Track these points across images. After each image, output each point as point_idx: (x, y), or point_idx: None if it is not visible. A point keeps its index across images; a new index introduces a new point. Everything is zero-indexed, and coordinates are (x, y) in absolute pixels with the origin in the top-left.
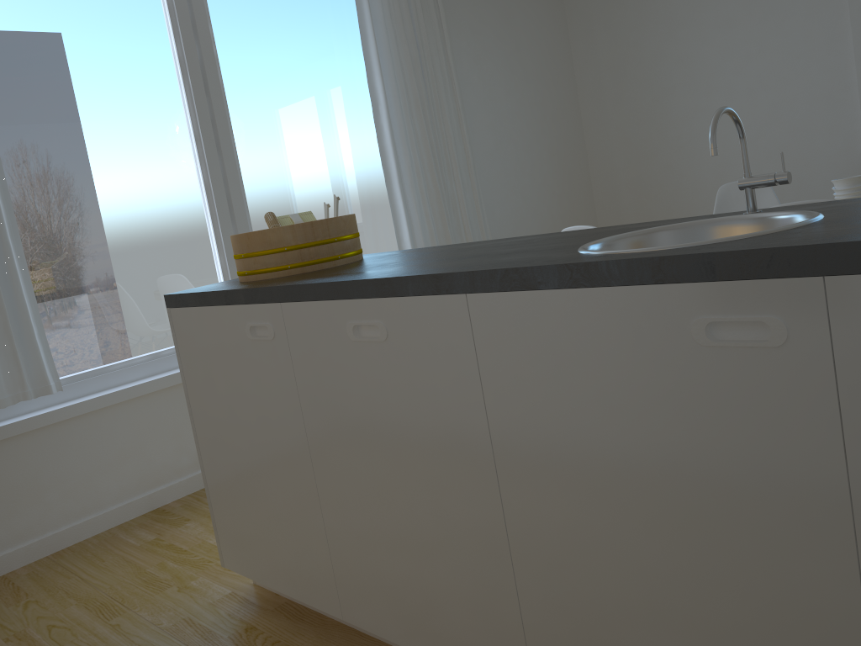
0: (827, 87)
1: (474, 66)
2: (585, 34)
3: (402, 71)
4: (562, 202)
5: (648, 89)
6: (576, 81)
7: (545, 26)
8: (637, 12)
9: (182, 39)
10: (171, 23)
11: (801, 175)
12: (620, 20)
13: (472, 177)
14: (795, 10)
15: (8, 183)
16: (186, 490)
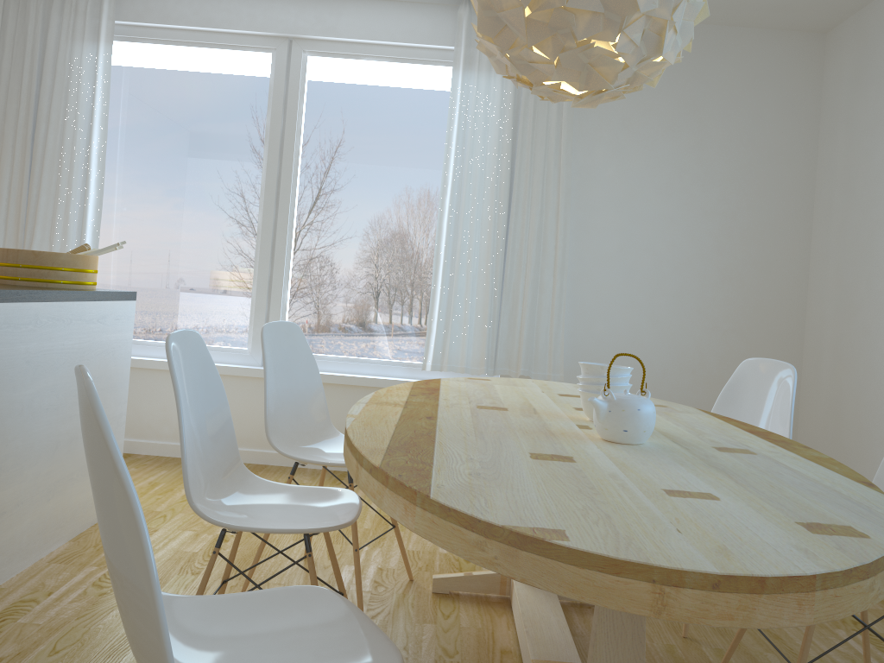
0: None
1: (613, 160)
2: (830, 135)
3: (485, 156)
4: (728, 340)
5: (867, 217)
6: (815, 193)
7: (768, 120)
8: (875, 109)
9: (271, 113)
10: (268, 100)
11: None
12: (859, 119)
13: (555, 278)
14: None
15: (119, 200)
16: (158, 452)
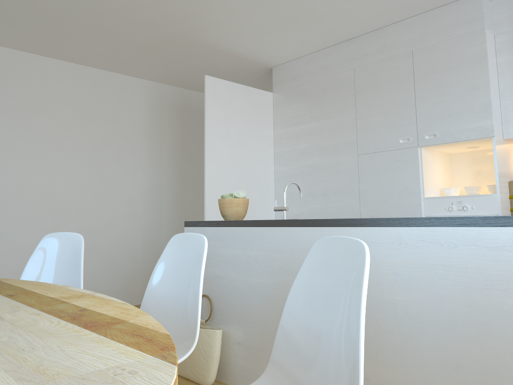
0: None
1: None
2: None
3: None
4: None
5: None
6: None
7: None
8: None
9: None
10: None
11: None
12: None
13: None
14: None
15: None
16: None
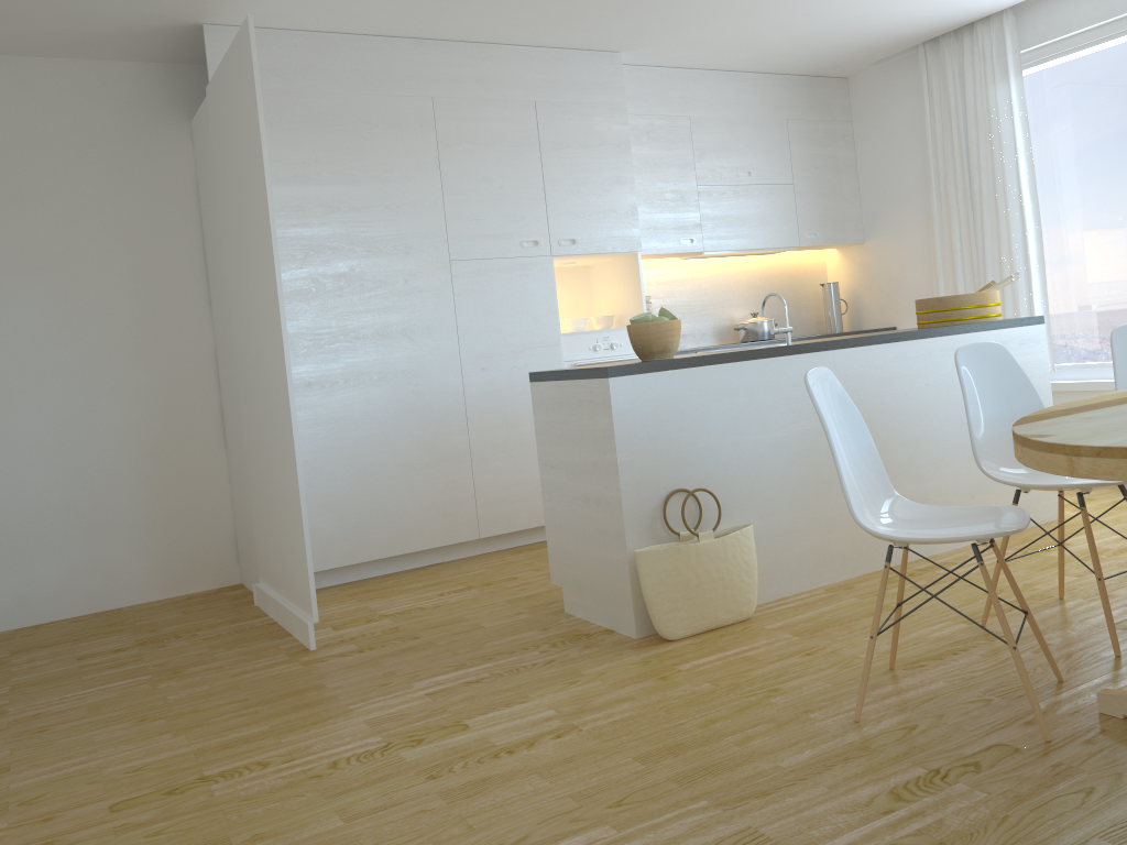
0: None
1: None
2: None
3: None
4: None
5: None
6: None
7: None
8: None
9: None
10: None
11: None
12: None
13: None
14: None
15: (1060, 225)
16: None
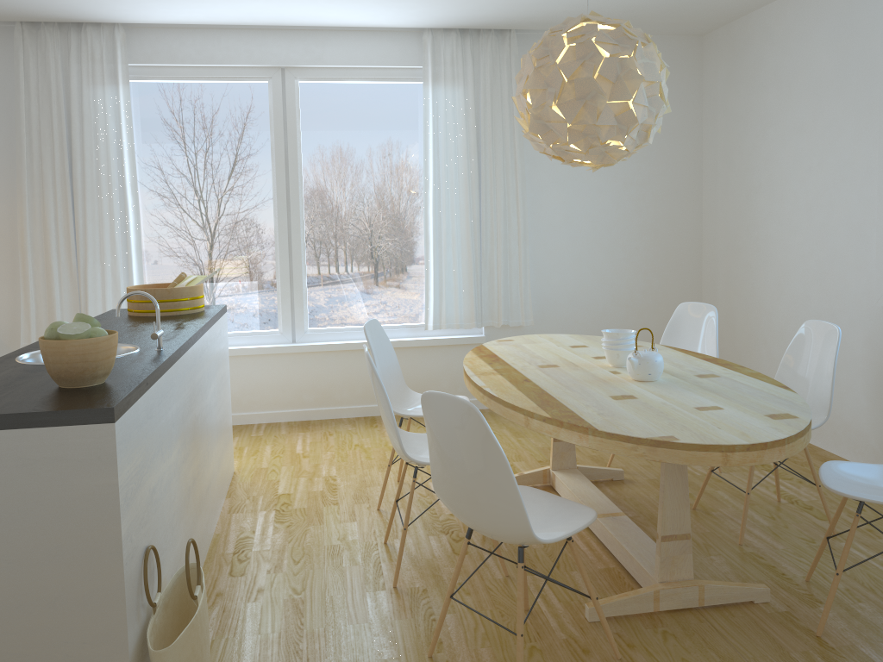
0: (861, 218)
1: None
2: (712, 117)
3: (457, 155)
4: (649, 278)
5: (744, 183)
6: (702, 161)
7: None
8: (745, 103)
9: (274, 133)
10: (270, 122)
11: (834, 307)
12: (733, 108)
13: (519, 247)
14: (847, 129)
15: (150, 219)
16: None
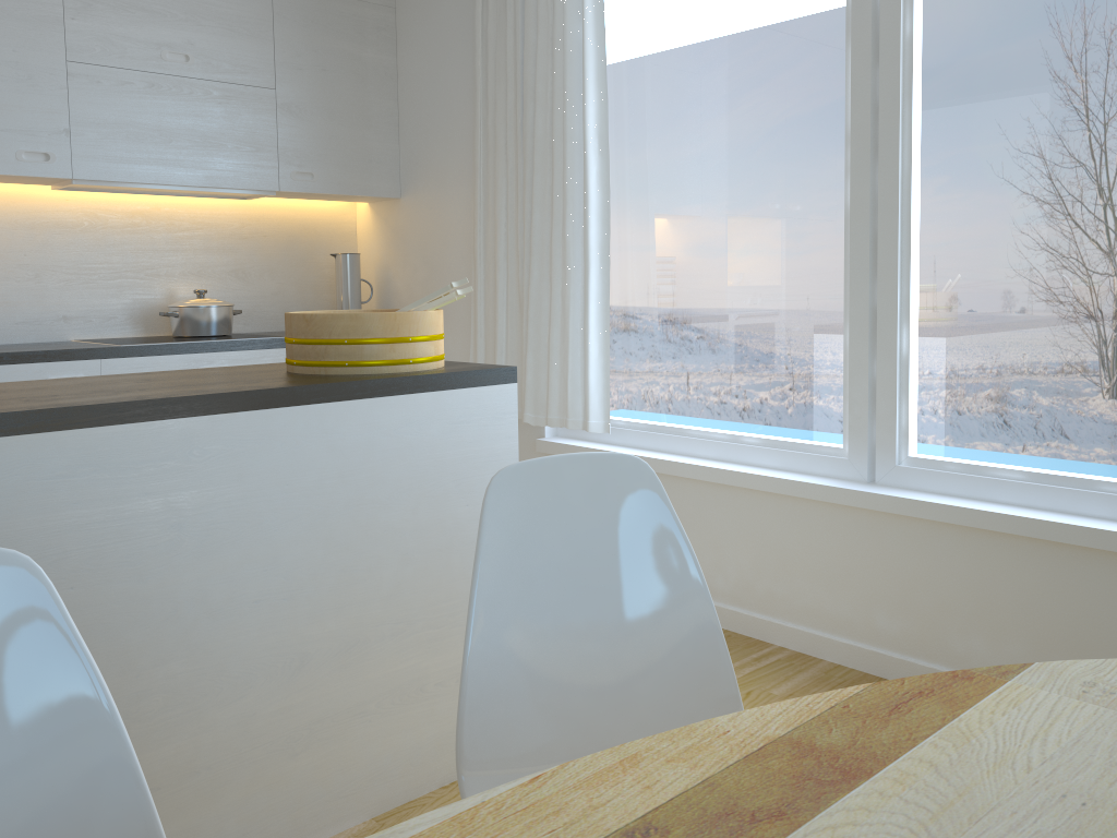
0: None
1: None
2: None
3: None
4: None
5: None
6: None
7: None
8: None
9: None
10: None
11: None
12: None
13: None
14: None
15: (640, 201)
16: None
